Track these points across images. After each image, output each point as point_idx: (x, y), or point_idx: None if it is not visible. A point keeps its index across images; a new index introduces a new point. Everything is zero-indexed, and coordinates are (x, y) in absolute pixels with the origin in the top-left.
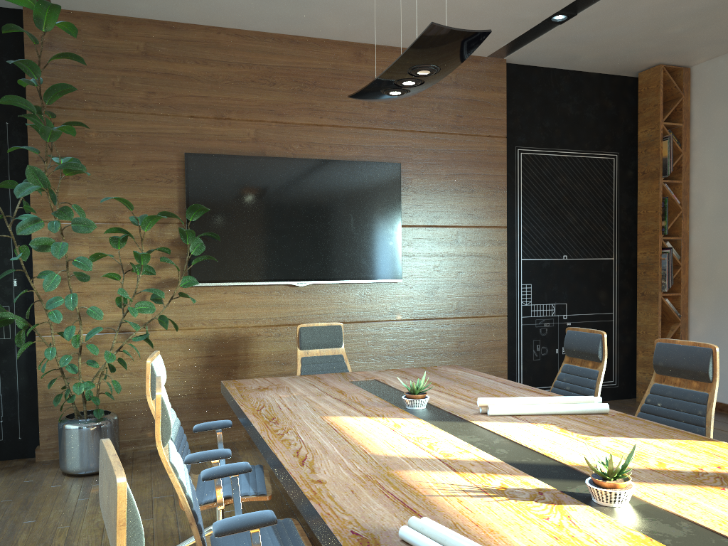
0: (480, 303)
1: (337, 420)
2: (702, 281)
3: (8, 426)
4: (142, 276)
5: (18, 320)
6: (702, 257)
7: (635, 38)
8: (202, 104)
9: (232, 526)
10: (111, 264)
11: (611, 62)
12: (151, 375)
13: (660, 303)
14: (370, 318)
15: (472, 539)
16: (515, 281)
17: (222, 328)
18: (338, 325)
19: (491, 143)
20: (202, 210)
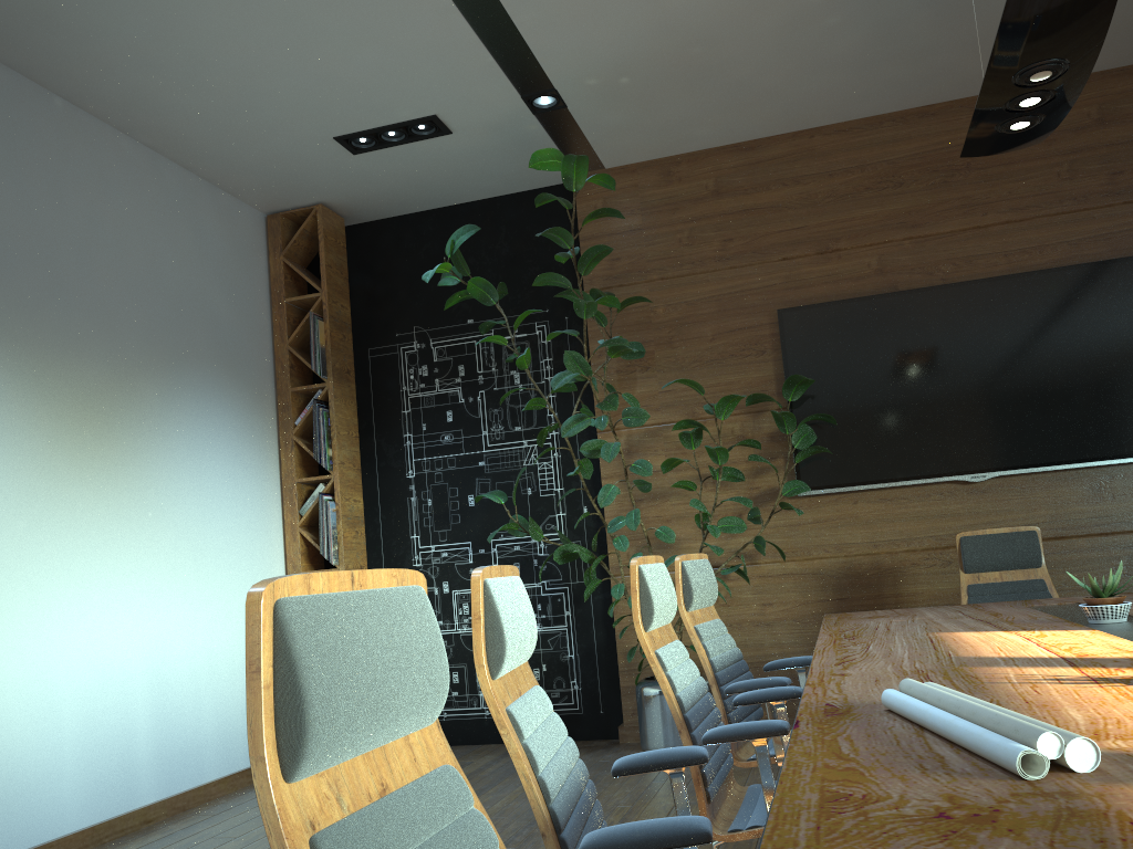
0: None
1: (948, 634)
2: None
3: (587, 695)
4: (735, 489)
5: (581, 552)
6: None
7: None
8: (797, 239)
9: (723, 732)
10: (694, 475)
11: None
12: (681, 577)
13: None
14: (1116, 526)
15: None
16: None
17: (854, 555)
18: (1030, 531)
19: None
20: (803, 383)
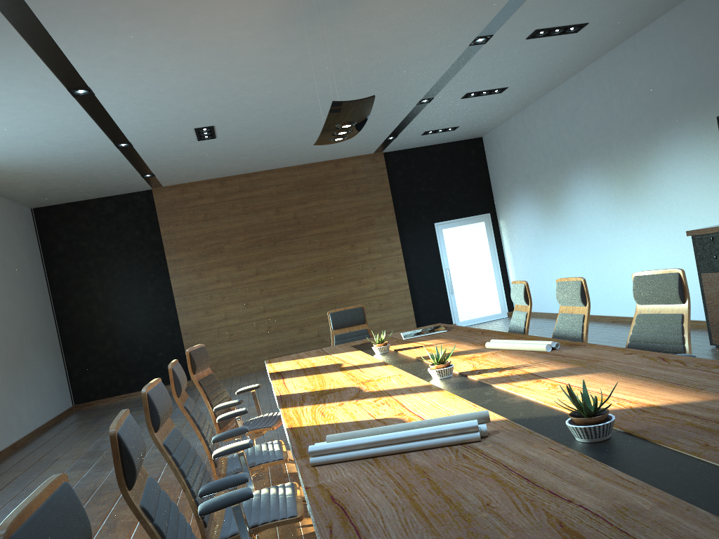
0: None
1: (695, 395)
2: None
3: None
4: None
5: None
6: None
7: None
8: None
9: None
10: None
11: None
12: None
13: None
14: None
15: (525, 354)
16: None
17: None
18: None
19: None
20: None
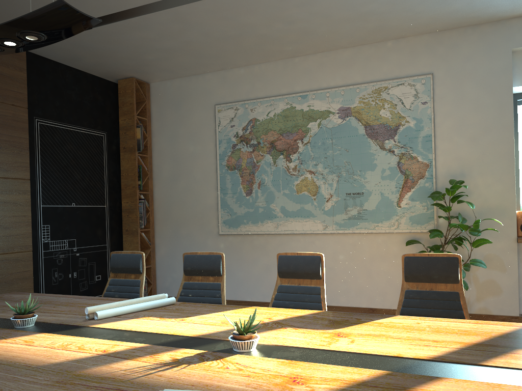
0: (9, 242)
1: None
2: (163, 221)
3: None
4: None
5: None
6: (162, 205)
7: (124, 56)
8: None
9: None
10: None
11: (103, 68)
12: None
13: (139, 236)
14: None
15: None
16: (37, 223)
17: None
18: None
19: (15, 111)
20: None
